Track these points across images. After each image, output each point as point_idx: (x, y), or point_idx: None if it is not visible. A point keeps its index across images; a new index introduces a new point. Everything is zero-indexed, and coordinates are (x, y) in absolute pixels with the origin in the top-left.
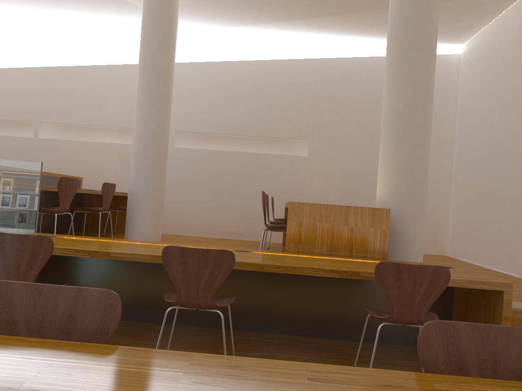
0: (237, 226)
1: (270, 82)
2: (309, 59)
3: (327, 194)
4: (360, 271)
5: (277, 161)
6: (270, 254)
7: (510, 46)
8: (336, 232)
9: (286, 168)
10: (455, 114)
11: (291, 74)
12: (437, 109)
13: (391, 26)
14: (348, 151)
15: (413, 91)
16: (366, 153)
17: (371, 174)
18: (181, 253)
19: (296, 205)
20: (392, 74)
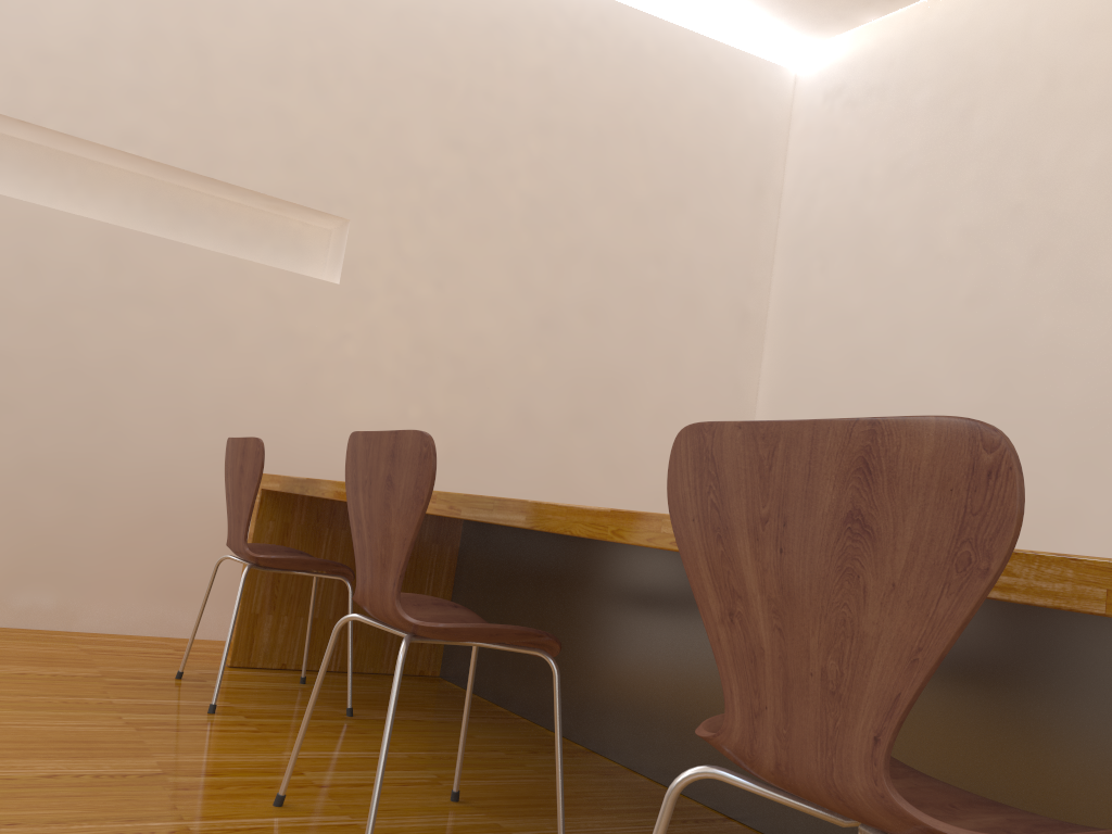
0: None
1: None
2: None
3: None
4: None
5: (210, 282)
6: None
7: (1088, 48)
8: None
9: (249, 320)
10: (775, 242)
11: None
12: (735, 217)
13: None
14: (486, 296)
15: None
16: (541, 313)
17: (548, 390)
18: None
19: None
20: None
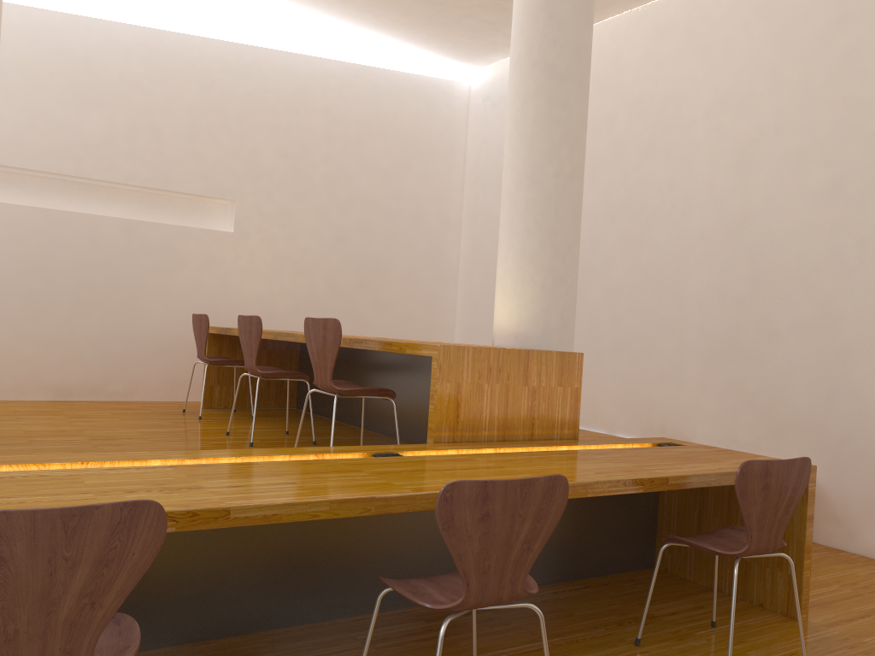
0: (89, 372)
1: (158, 76)
2: (235, 44)
3: (270, 305)
4: (668, 475)
5: (173, 239)
6: (449, 454)
7: None
8: (512, 399)
9: (193, 254)
10: (464, 179)
11: (202, 67)
12: (439, 168)
13: (531, 32)
14: (307, 229)
15: (570, 152)
16: (336, 233)
17: (343, 271)
18: (482, 496)
19: (452, 352)
20: (535, 117)
